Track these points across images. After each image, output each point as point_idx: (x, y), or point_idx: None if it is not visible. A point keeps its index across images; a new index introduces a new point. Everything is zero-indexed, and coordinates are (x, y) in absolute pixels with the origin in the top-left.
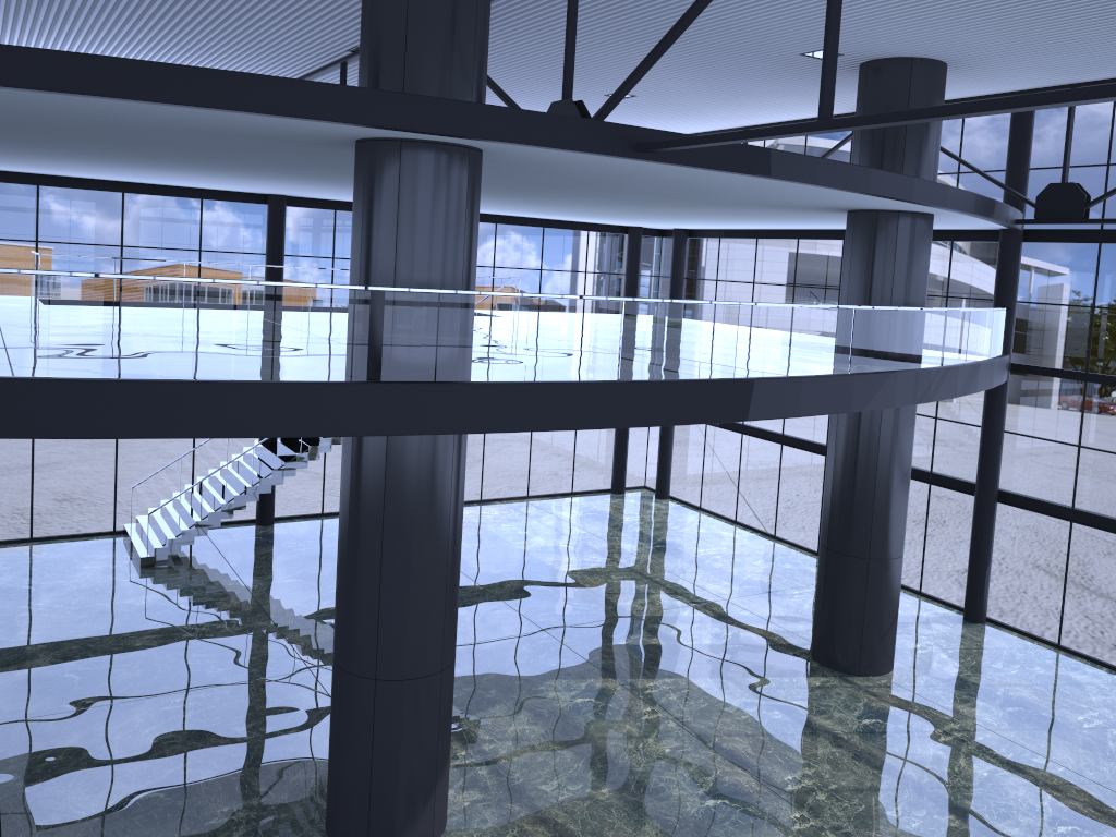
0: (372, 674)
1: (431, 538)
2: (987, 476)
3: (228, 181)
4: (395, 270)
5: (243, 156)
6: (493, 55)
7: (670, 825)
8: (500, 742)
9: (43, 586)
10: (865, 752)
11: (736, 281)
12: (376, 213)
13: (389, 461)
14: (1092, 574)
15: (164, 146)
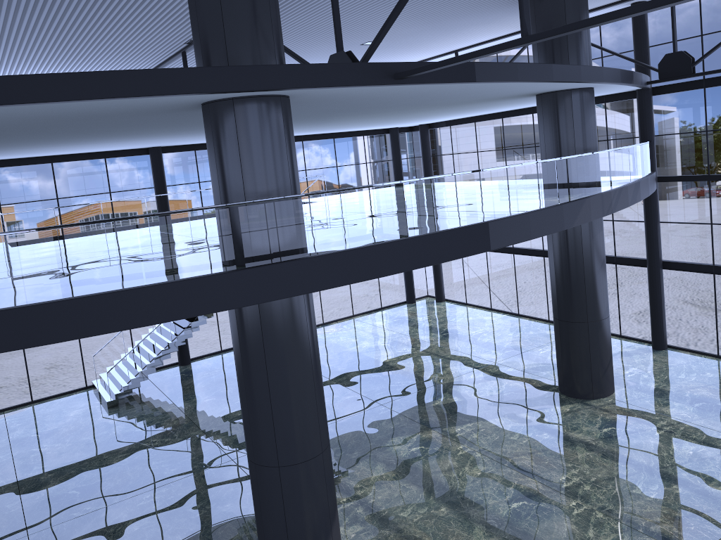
0: (275, 463)
1: (299, 366)
2: (654, 253)
3: (120, 144)
4: (244, 189)
5: (126, 126)
6: (282, 30)
7: (492, 526)
8: (367, 488)
9: (45, 433)
10: (609, 451)
11: (465, 152)
12: (224, 151)
13: (262, 319)
14: (718, 299)
15: (71, 129)
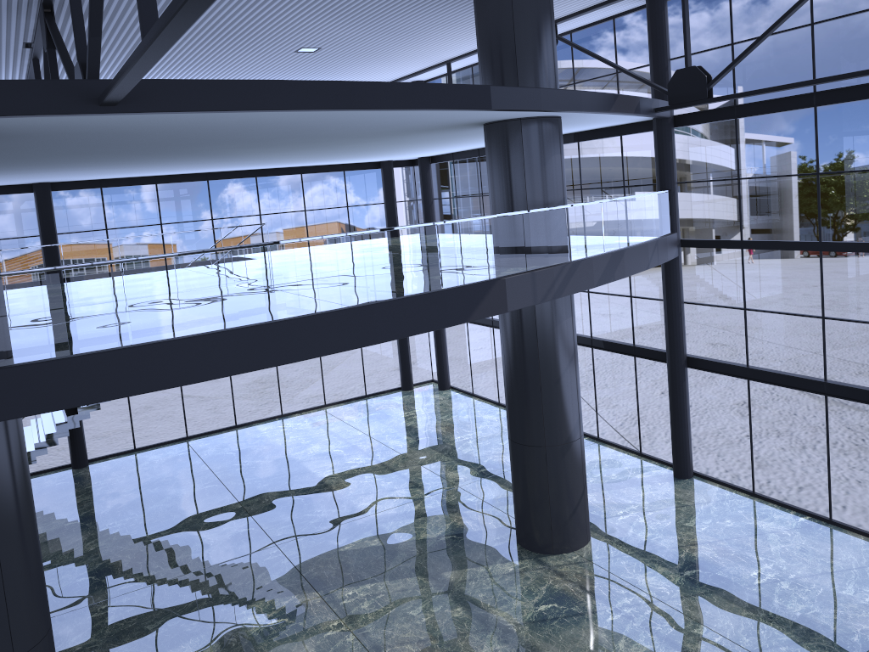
0: None
1: None
2: (674, 346)
3: None
4: None
5: None
6: None
7: None
8: None
9: None
10: (529, 645)
11: (469, 196)
12: None
13: None
14: None
15: None
